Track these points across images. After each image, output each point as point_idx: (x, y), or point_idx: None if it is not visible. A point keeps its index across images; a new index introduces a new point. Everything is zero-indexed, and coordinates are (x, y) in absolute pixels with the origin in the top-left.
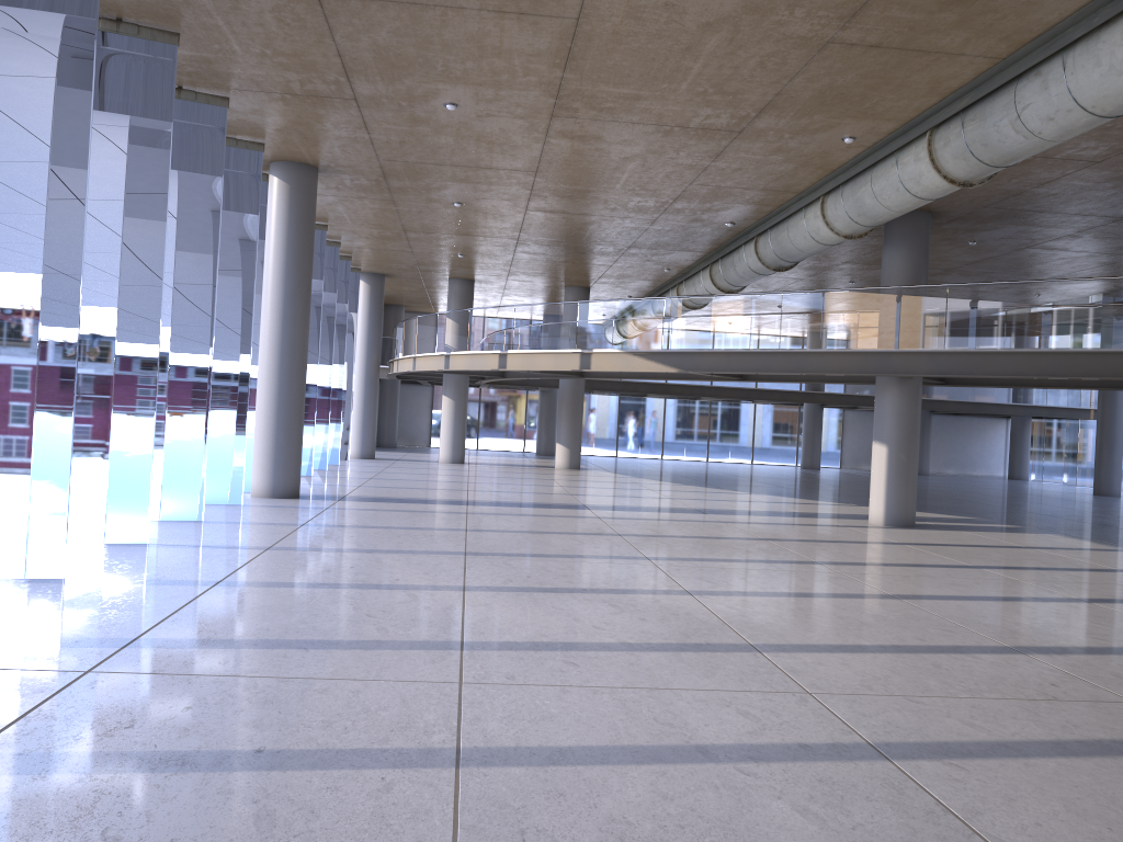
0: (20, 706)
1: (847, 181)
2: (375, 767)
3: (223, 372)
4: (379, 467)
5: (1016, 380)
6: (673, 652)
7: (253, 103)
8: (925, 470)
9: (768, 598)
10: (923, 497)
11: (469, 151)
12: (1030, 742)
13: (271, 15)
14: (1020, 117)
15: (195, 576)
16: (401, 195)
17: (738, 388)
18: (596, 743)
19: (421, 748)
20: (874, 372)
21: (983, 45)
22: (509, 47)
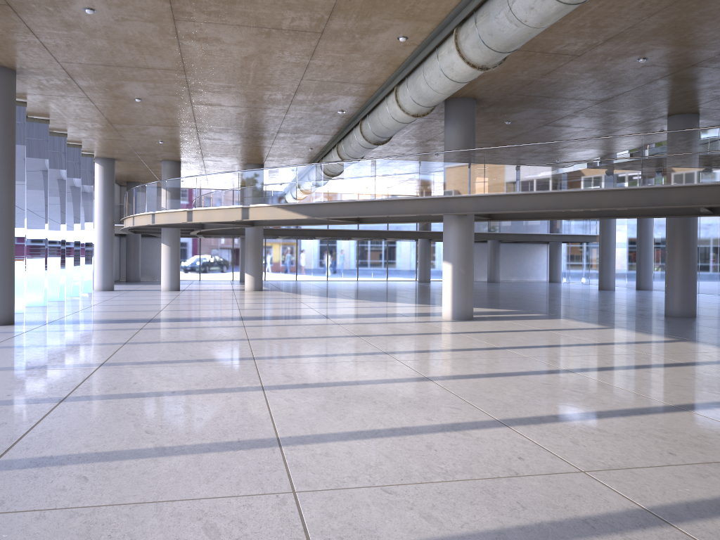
0: None
1: (410, 74)
2: None
3: None
4: (110, 296)
5: (537, 215)
6: (198, 454)
7: None
8: (497, 279)
9: (326, 388)
10: (489, 297)
11: (125, 53)
12: (474, 535)
13: None
14: (511, 9)
15: None
16: (93, 93)
17: (372, 231)
18: None
19: None
20: (438, 212)
21: None
22: None
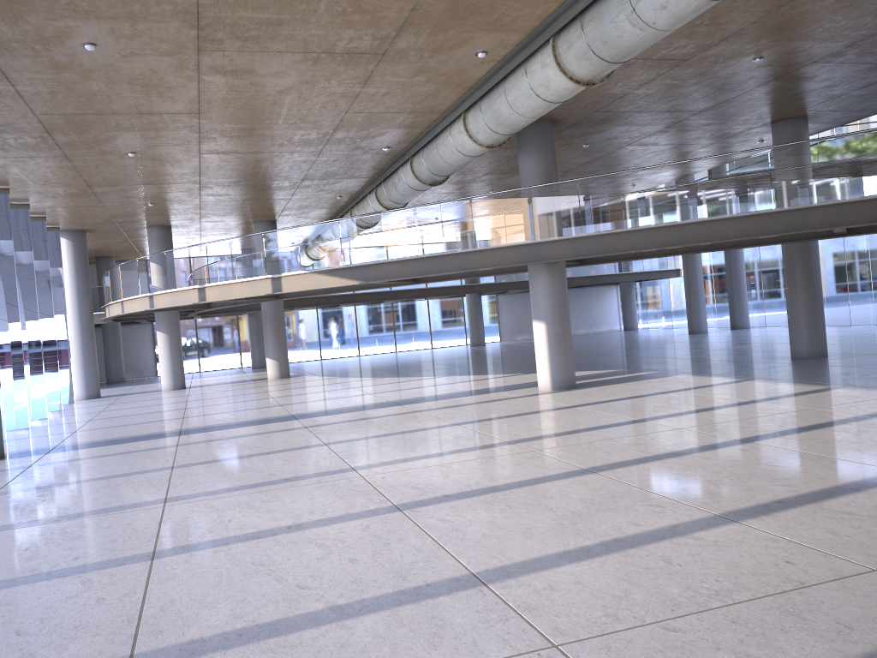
0: None
1: (483, 96)
2: None
3: None
4: (103, 406)
5: (637, 254)
6: (391, 610)
7: None
8: None
9: (476, 498)
10: None
11: (126, 97)
12: None
13: None
14: (635, 10)
15: None
16: (73, 150)
17: (413, 289)
18: None
19: None
20: (527, 261)
21: None
22: None
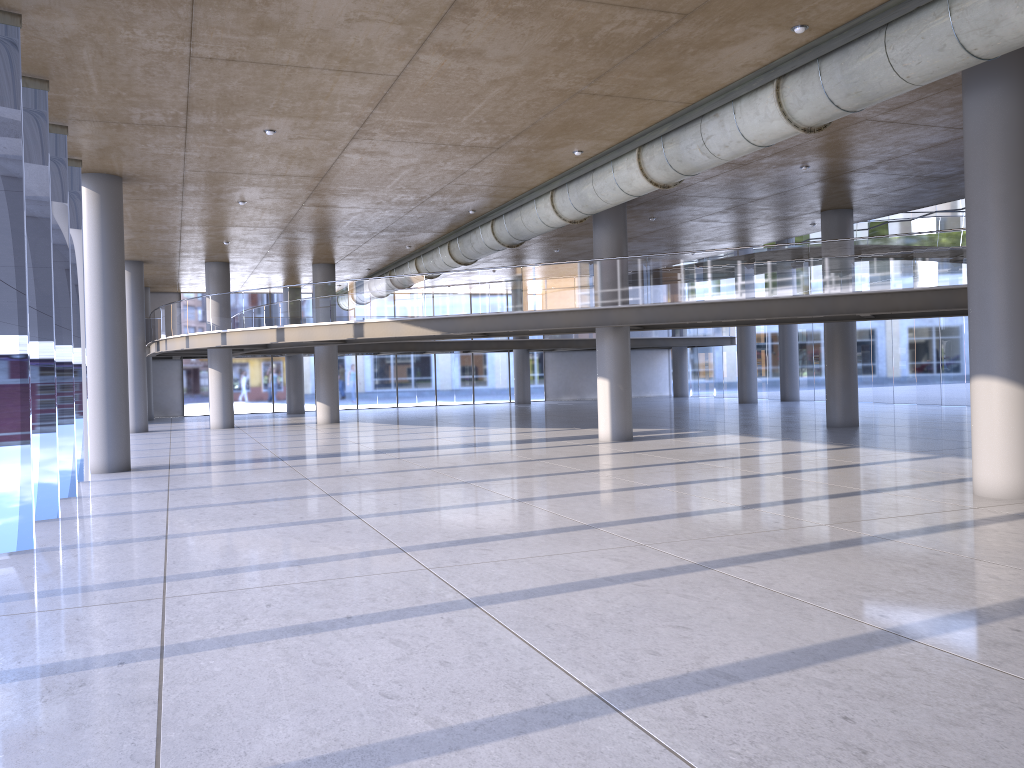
0: (151, 620)
1: (571, 180)
2: (430, 614)
3: None
4: (164, 438)
5: (693, 323)
6: (543, 535)
7: (88, 130)
8: None
9: (573, 497)
10: None
11: (271, 163)
12: (779, 551)
13: (141, 69)
14: (705, 144)
15: (141, 534)
16: (192, 197)
17: (462, 341)
18: (545, 585)
19: (446, 601)
20: (598, 324)
21: (680, 96)
22: (336, 93)
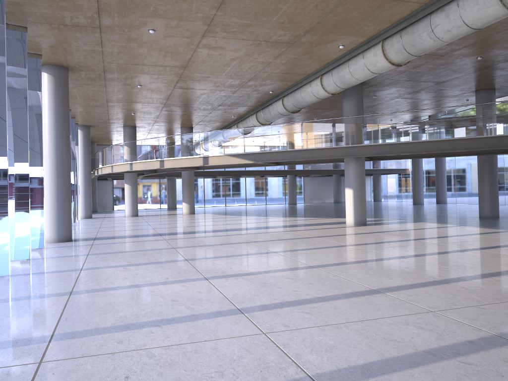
0: None
1: (333, 68)
2: None
3: (3, 181)
4: (99, 222)
5: (401, 156)
6: (346, 299)
7: (40, 30)
8: (340, 201)
9: (351, 264)
10: None
11: (154, 57)
12: None
13: None
14: (433, 31)
15: (54, 290)
16: (111, 82)
17: (260, 170)
18: (375, 359)
19: (289, 380)
20: (347, 156)
21: None
22: None
